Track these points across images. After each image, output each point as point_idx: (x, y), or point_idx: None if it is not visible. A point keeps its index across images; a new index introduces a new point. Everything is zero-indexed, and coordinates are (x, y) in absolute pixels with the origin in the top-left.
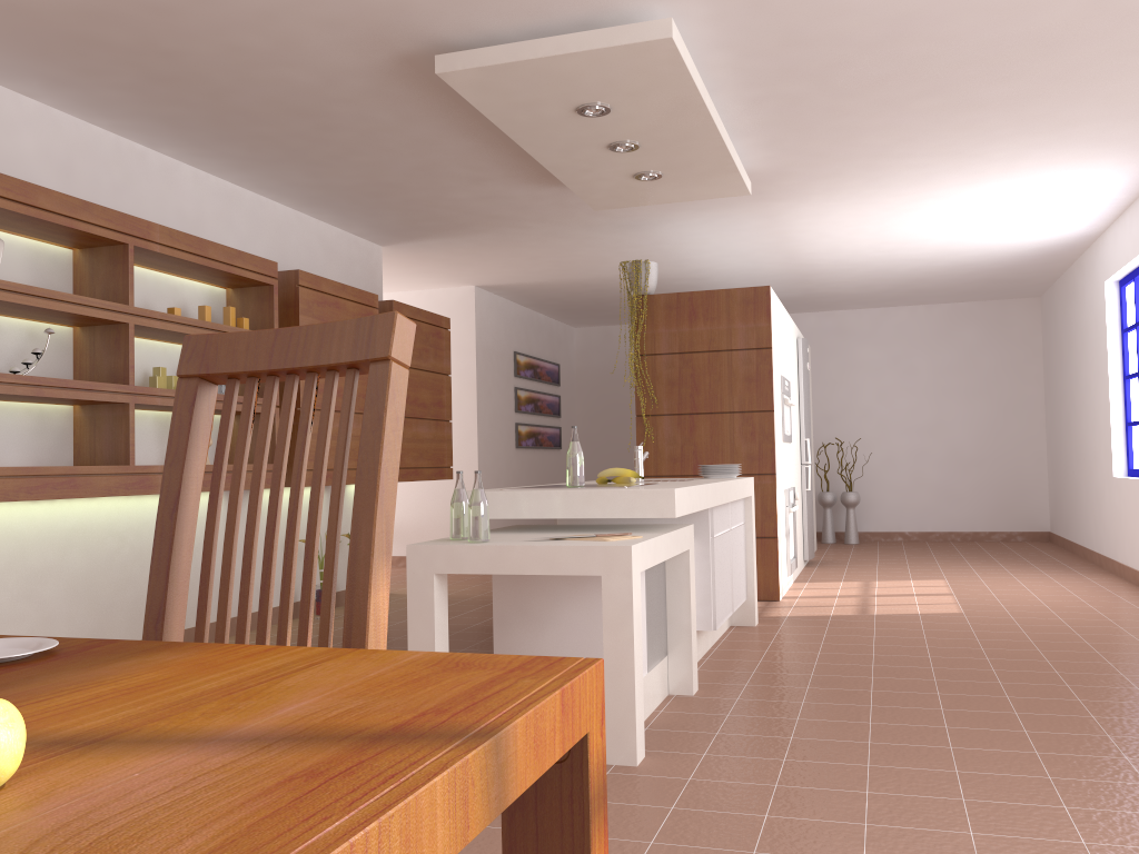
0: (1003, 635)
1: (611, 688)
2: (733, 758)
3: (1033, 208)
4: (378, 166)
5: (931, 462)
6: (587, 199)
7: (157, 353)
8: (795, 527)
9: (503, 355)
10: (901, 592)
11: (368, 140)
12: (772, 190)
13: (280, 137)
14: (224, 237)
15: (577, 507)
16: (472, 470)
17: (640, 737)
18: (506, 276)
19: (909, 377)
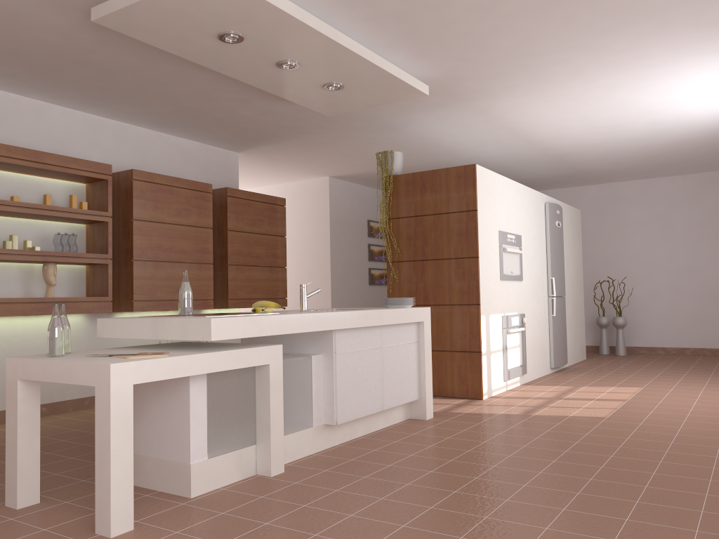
0: (605, 440)
1: (98, 475)
2: (188, 538)
3: (698, 89)
4: (169, 96)
5: (687, 294)
6: (313, 108)
7: (22, 226)
8: (524, 344)
9: (357, 222)
10: (588, 396)
11: (142, 78)
12: (462, 92)
13: (86, 81)
14: (89, 150)
15: (158, 331)
16: (327, 300)
17: (121, 515)
18: (342, 168)
19: (668, 230)
